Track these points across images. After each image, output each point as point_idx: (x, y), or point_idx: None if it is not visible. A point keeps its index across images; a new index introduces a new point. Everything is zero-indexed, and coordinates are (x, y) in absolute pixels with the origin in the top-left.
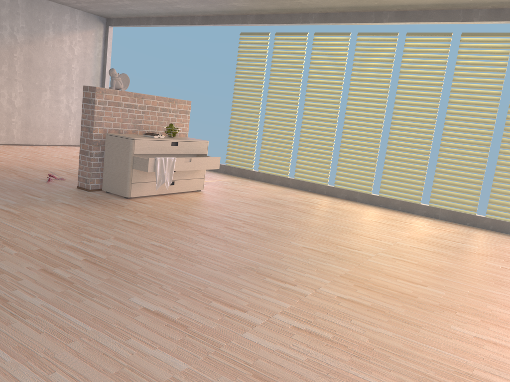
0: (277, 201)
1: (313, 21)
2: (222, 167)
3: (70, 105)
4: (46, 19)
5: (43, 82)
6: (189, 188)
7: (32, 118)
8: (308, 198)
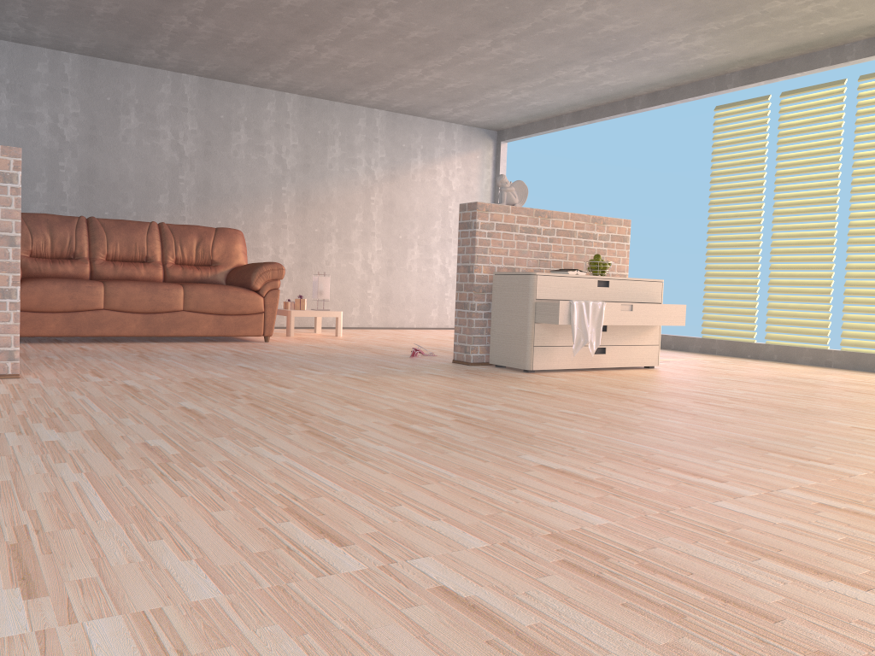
0: (803, 381)
1: (853, 56)
2: (695, 343)
3: (447, 266)
4: (413, 143)
5: (409, 235)
6: (632, 362)
7: (394, 288)
8: (872, 379)
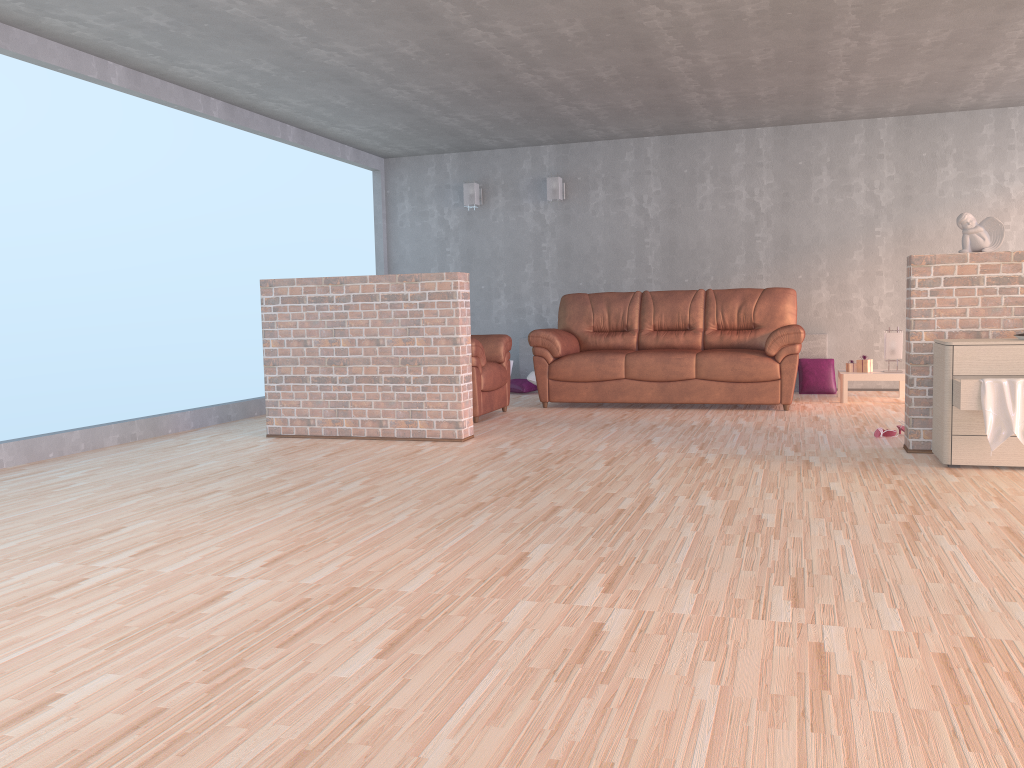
0: None
1: None
2: None
3: None
4: None
5: None
6: None
7: None
8: None
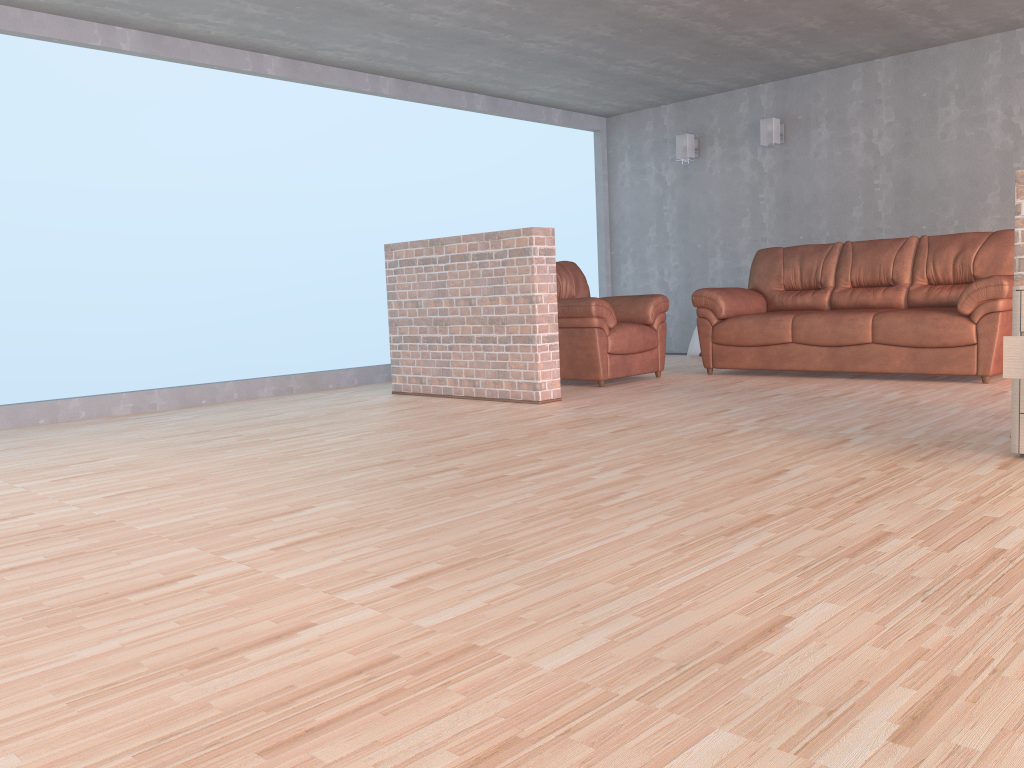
0: None
1: None
2: None
3: None
4: None
5: None
6: None
7: None
8: None
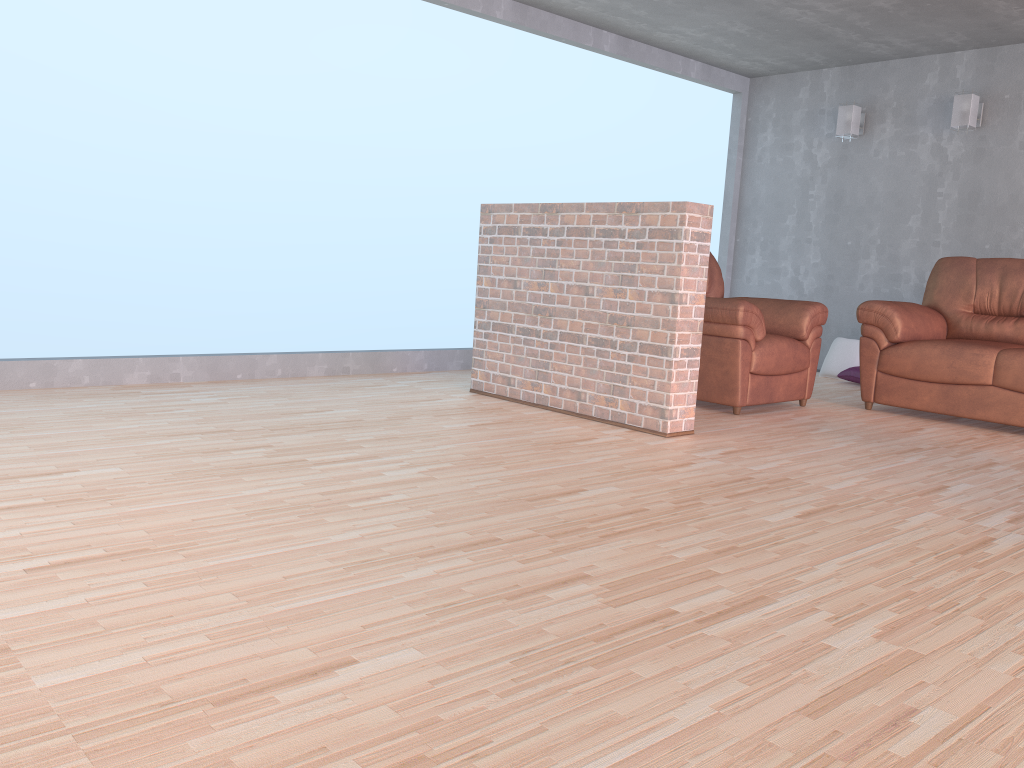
0: None
1: None
2: None
3: None
4: None
5: None
6: None
7: None
8: None
